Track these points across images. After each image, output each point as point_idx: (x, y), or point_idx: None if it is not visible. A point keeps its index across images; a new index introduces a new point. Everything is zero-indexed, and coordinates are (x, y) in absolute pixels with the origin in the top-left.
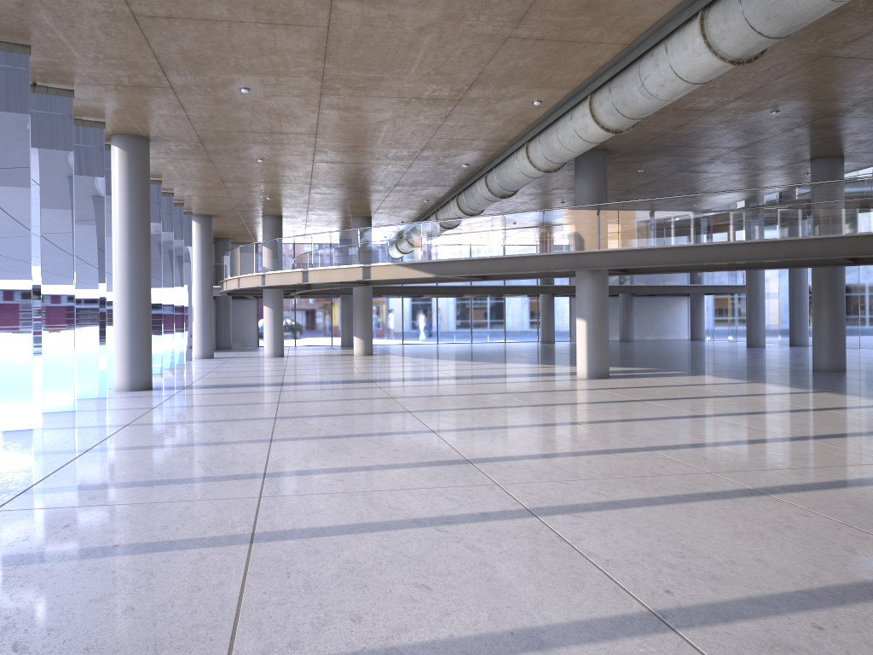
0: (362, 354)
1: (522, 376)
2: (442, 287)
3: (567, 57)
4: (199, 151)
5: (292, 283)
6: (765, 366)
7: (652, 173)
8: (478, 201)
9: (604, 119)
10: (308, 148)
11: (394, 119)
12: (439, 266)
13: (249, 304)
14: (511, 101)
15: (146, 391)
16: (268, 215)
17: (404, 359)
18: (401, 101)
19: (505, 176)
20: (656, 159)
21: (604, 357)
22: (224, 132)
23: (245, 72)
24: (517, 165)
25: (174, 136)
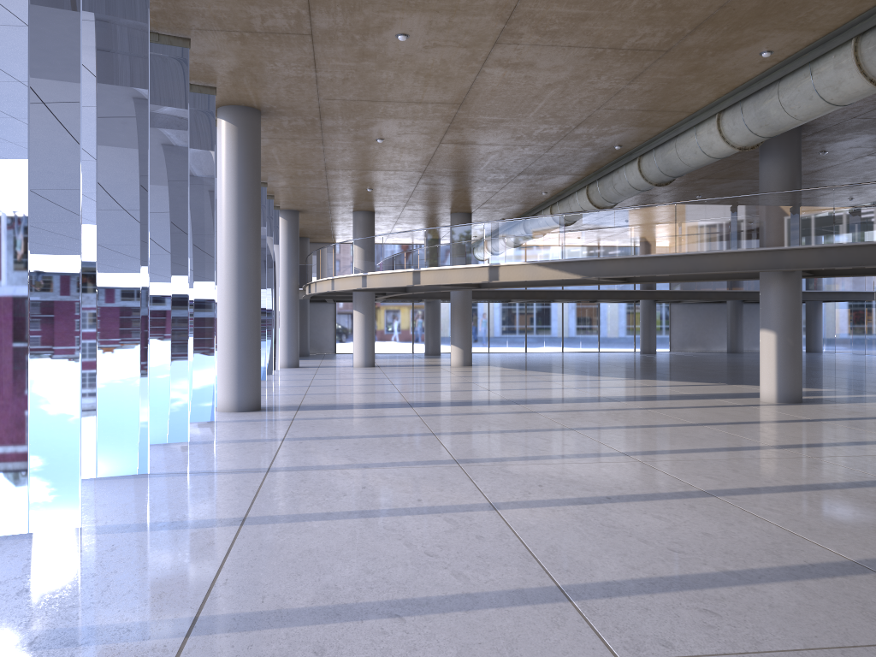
0: (461, 365)
1: (689, 398)
2: (539, 292)
3: None
4: (313, 128)
5: (401, 285)
6: None
7: (833, 157)
8: (621, 191)
9: None
10: (442, 124)
11: (567, 82)
12: (587, 266)
13: (326, 308)
14: (733, 51)
15: (256, 413)
16: (360, 210)
17: (514, 372)
18: (592, 54)
19: (674, 157)
20: (854, 138)
21: (797, 378)
22: (352, 102)
23: (414, 9)
24: (698, 142)
25: (291, 107)
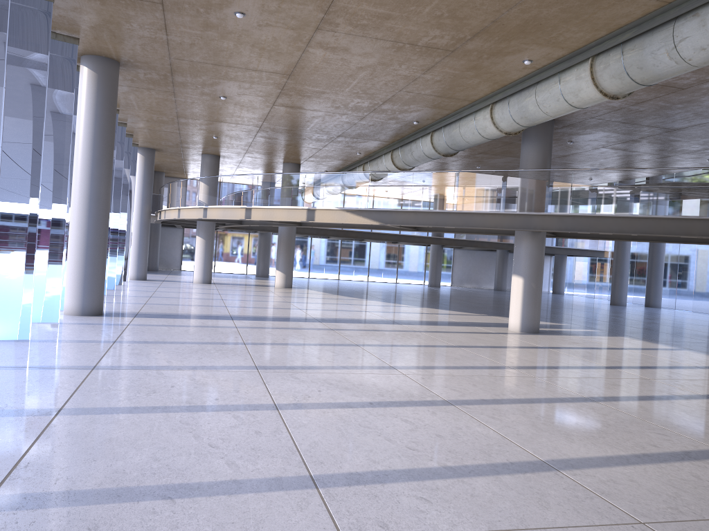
0: (283, 286)
1: (455, 325)
2: (351, 232)
3: (595, 11)
4: (165, 82)
5: (235, 218)
6: (660, 329)
7: (577, 146)
8: (417, 158)
9: (606, 83)
10: (275, 90)
11: (375, 66)
12: (385, 215)
13: (175, 232)
14: (503, 57)
15: (97, 317)
16: (207, 153)
17: (325, 295)
18: (394, 47)
19: (457, 135)
20: (592, 134)
21: (537, 314)
22: (199, 63)
23: None
24: (475, 125)
25: (146, 62)
